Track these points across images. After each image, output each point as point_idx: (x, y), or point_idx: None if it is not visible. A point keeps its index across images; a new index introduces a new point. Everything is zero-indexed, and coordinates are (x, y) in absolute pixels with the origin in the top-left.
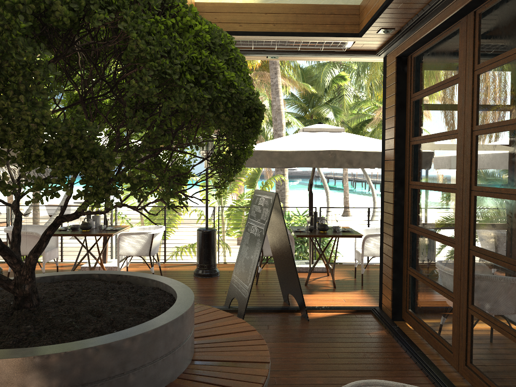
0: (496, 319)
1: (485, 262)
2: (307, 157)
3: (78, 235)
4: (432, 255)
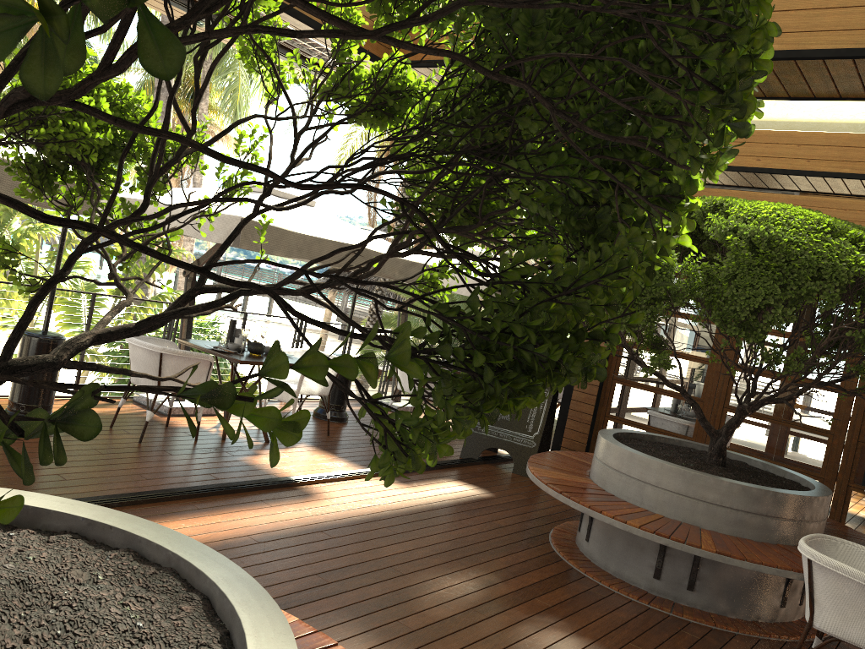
0: (750, 454)
1: None
2: None
3: None
4: (658, 406)
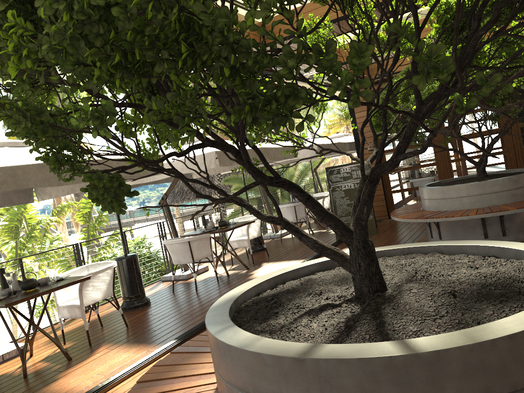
0: None
1: (460, 162)
2: (333, 146)
3: (241, 225)
4: (415, 176)
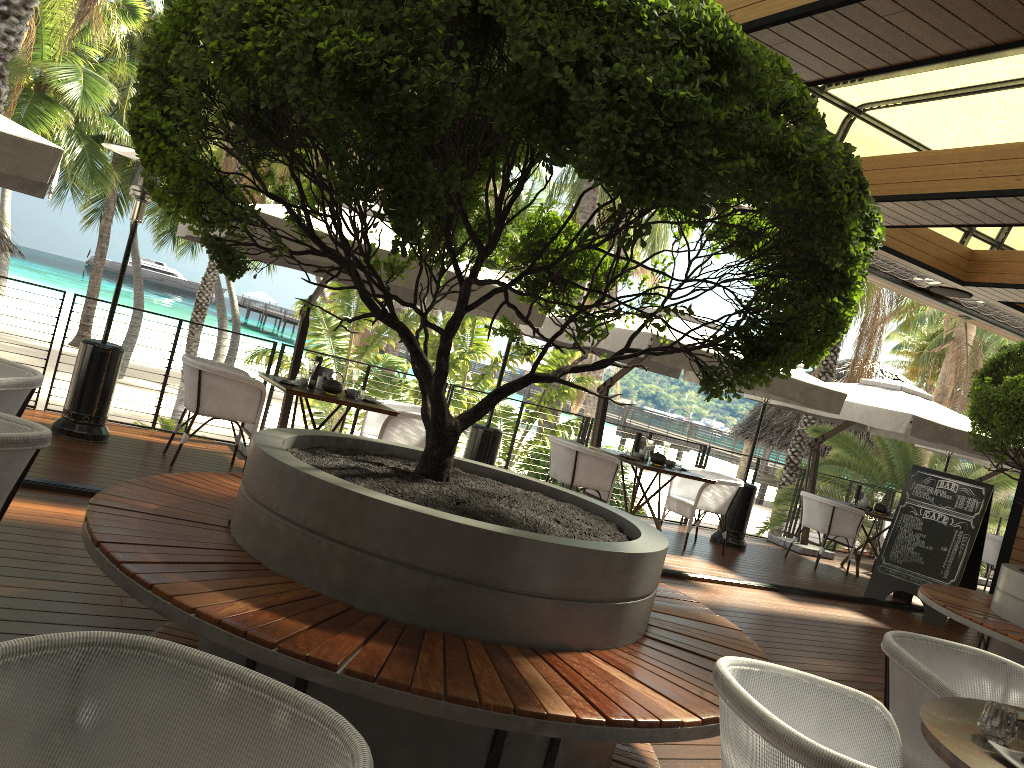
0: None
1: None
2: (961, 438)
3: (680, 475)
4: None
